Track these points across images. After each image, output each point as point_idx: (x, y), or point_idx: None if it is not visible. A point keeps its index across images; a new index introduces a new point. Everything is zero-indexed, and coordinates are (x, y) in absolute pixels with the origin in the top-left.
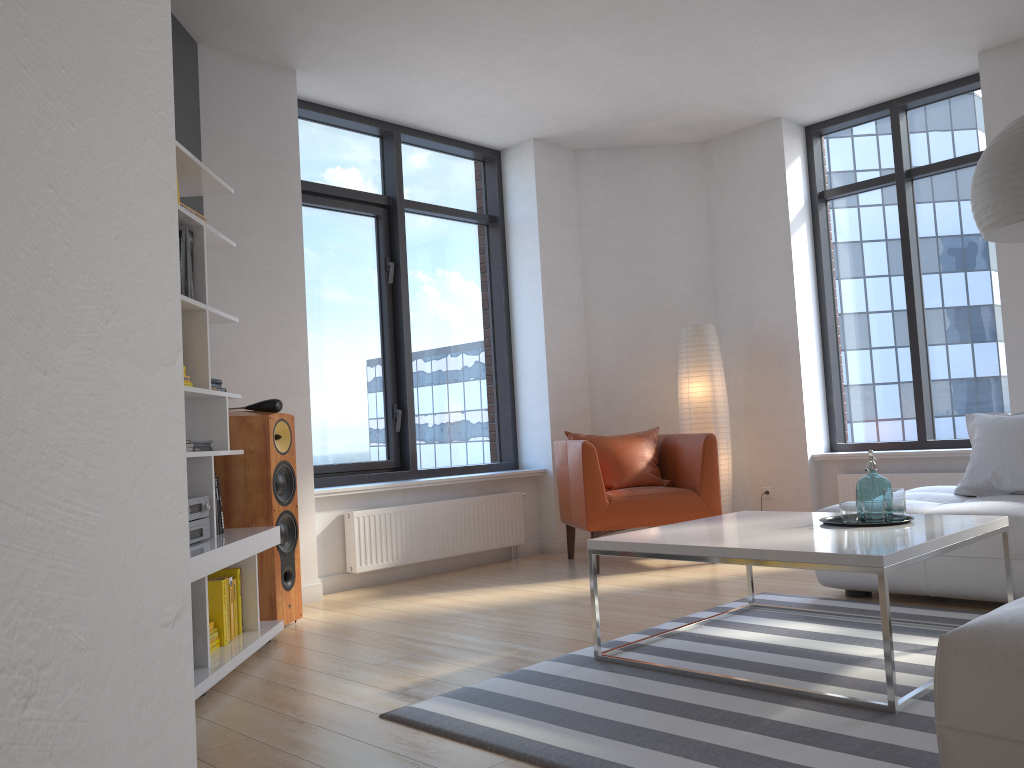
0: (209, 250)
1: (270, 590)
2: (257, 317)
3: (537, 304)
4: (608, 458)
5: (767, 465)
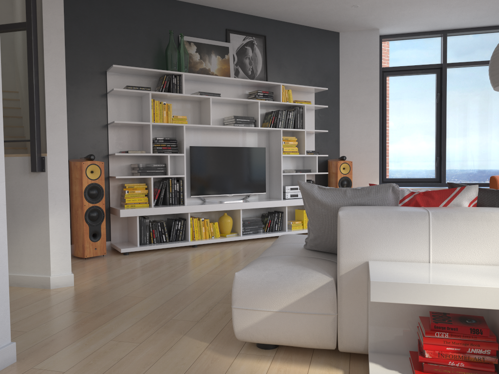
0: (341, 104)
1: None
2: (358, 125)
3: None
4: None
5: None
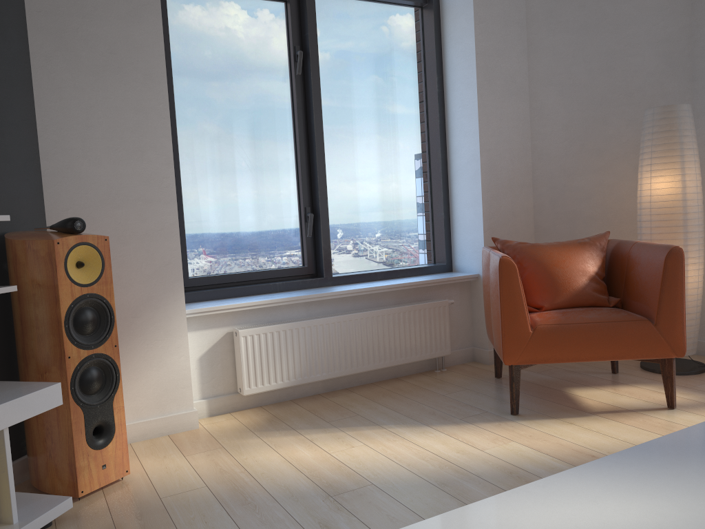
0: (34, 37)
1: (69, 453)
2: (103, 116)
3: (471, 91)
4: (540, 272)
5: None
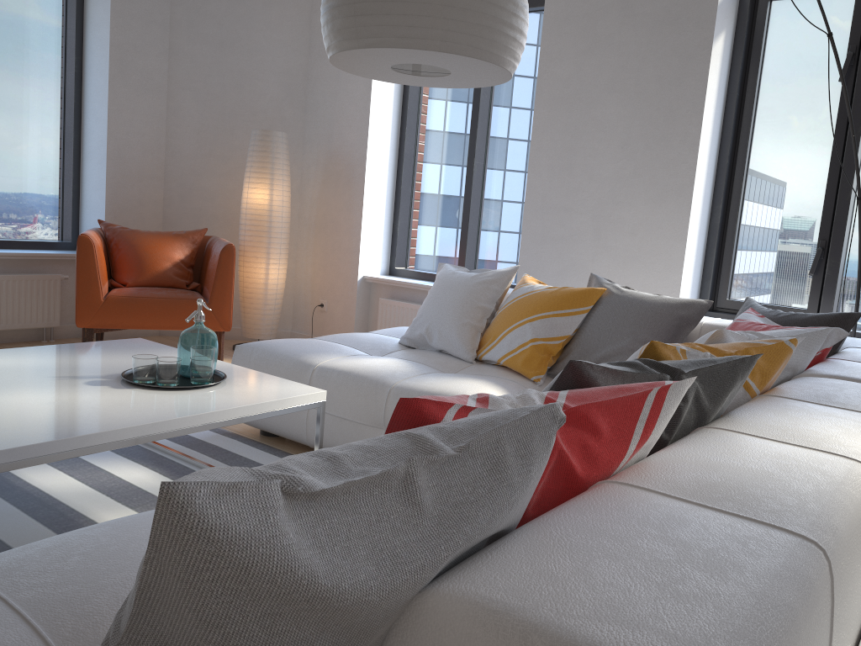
0: None
1: None
2: None
3: (104, 80)
4: (131, 254)
5: (326, 280)
